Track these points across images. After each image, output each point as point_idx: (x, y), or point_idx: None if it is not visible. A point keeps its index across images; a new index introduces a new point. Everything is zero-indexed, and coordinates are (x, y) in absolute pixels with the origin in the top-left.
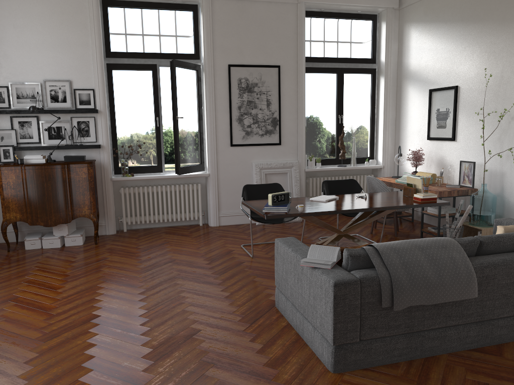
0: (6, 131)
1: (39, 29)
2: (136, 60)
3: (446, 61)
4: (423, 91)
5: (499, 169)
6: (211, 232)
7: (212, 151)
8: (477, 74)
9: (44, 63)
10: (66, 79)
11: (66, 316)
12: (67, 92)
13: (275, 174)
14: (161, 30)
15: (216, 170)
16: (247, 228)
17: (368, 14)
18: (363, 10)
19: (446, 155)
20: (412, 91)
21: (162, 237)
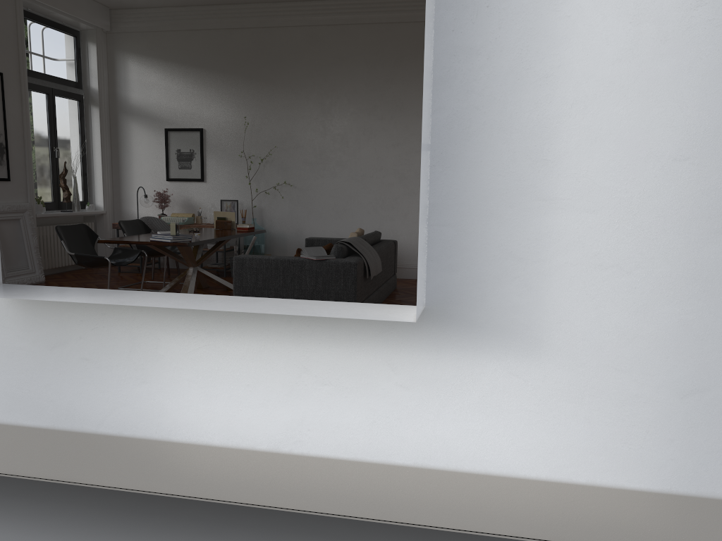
0: None
1: None
2: None
3: (185, 103)
4: (155, 130)
5: (257, 206)
6: None
7: None
8: (225, 120)
9: None
10: None
11: None
12: None
13: (5, 221)
14: None
15: None
16: None
17: (72, 28)
18: (71, 23)
19: (195, 196)
20: (137, 128)
21: None
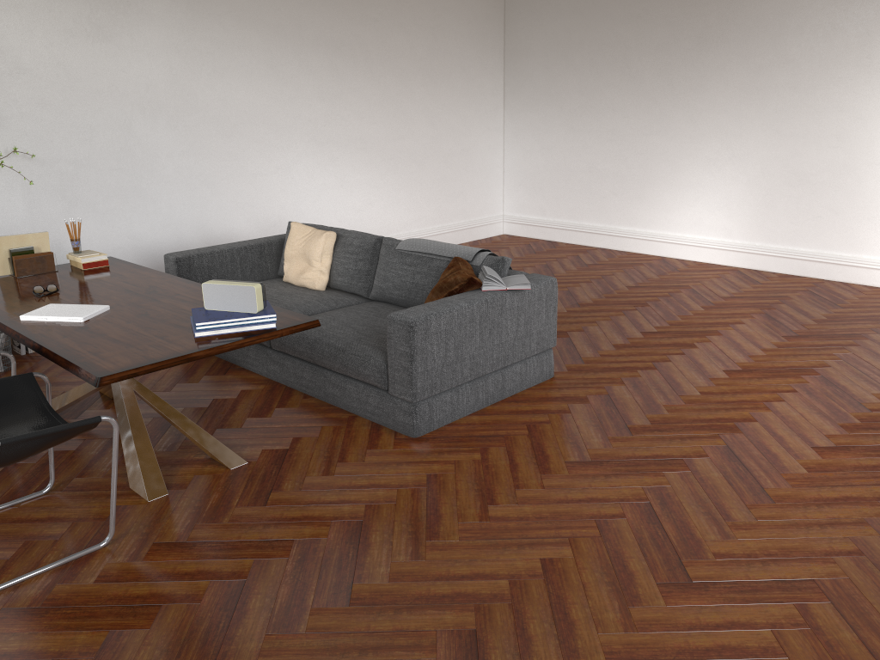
0: None
1: None
2: None
3: None
4: None
5: None
6: None
7: None
8: None
9: None
10: None
11: (726, 631)
12: None
13: None
14: None
15: None
16: None
17: None
18: None
19: None
20: None
21: None
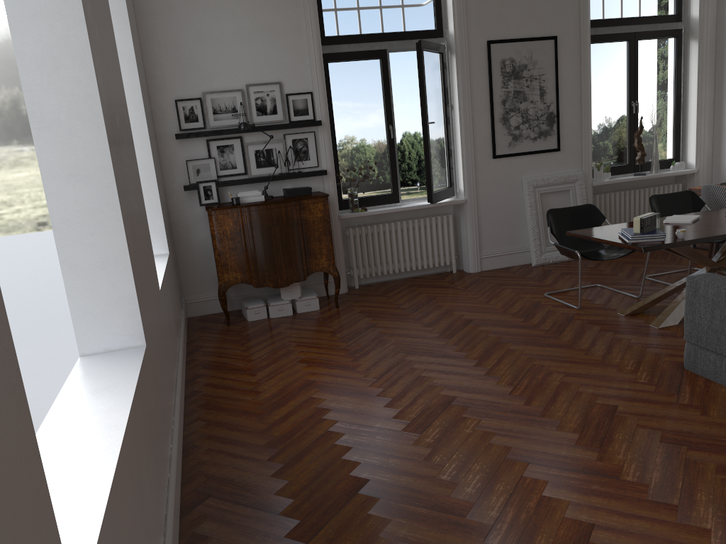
0: (203, 160)
1: (237, 12)
2: (359, 46)
3: None
4: None
5: None
6: (479, 281)
7: (469, 167)
8: None
9: (245, 61)
10: (275, 82)
11: (410, 400)
12: (277, 99)
13: (552, 193)
14: None
15: (475, 194)
16: (525, 271)
17: None
18: None
19: None
20: None
21: (418, 292)
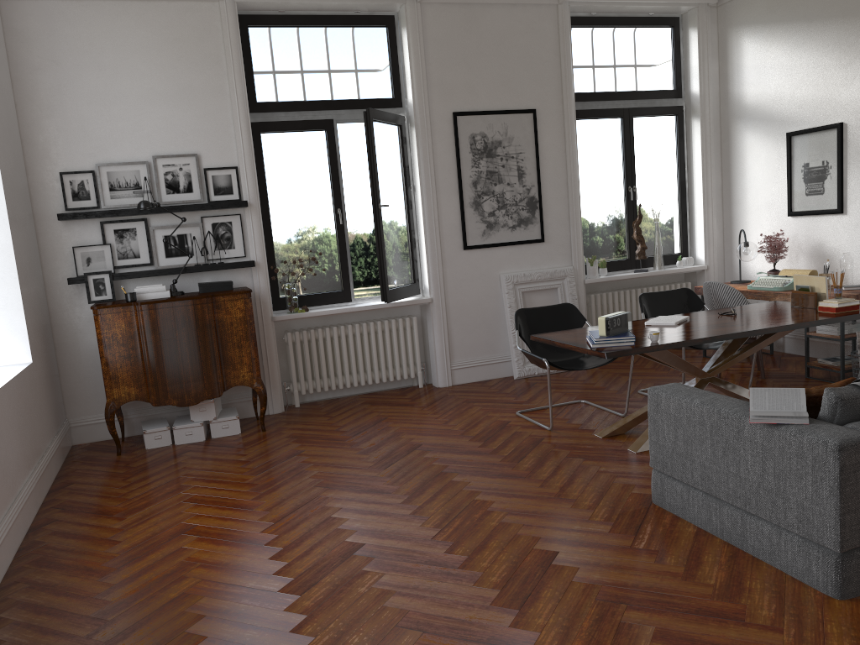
0: (95, 247)
1: (142, 70)
2: (300, 114)
3: (817, 85)
4: (774, 138)
5: None
6: (447, 397)
7: (435, 260)
8: None
9: (152, 128)
10: (190, 153)
11: (305, 550)
12: (192, 175)
13: (537, 291)
14: (338, 61)
15: (442, 292)
16: (503, 385)
17: (666, 17)
18: (658, 10)
19: (828, 239)
20: (752, 138)
21: (369, 410)
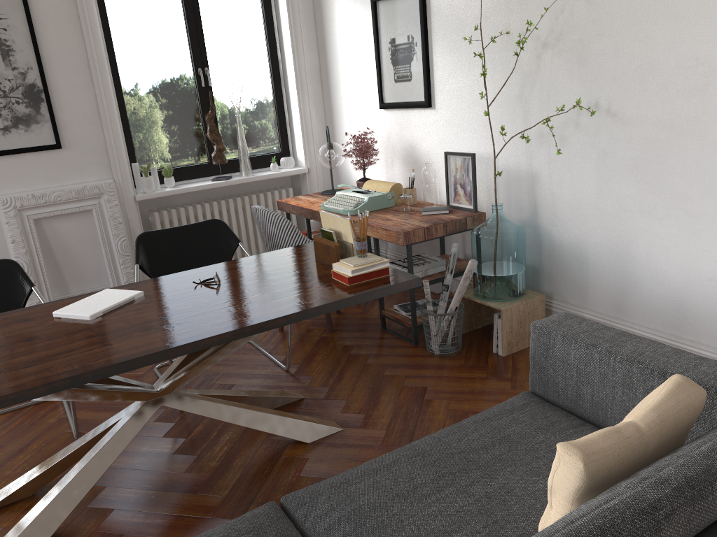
0: None
1: None
2: None
3: None
4: (361, 4)
5: (525, 167)
6: None
7: None
8: None
9: None
10: None
11: None
12: None
13: (63, 216)
14: None
15: None
16: None
17: None
18: None
19: (420, 140)
20: (341, 5)
21: None
